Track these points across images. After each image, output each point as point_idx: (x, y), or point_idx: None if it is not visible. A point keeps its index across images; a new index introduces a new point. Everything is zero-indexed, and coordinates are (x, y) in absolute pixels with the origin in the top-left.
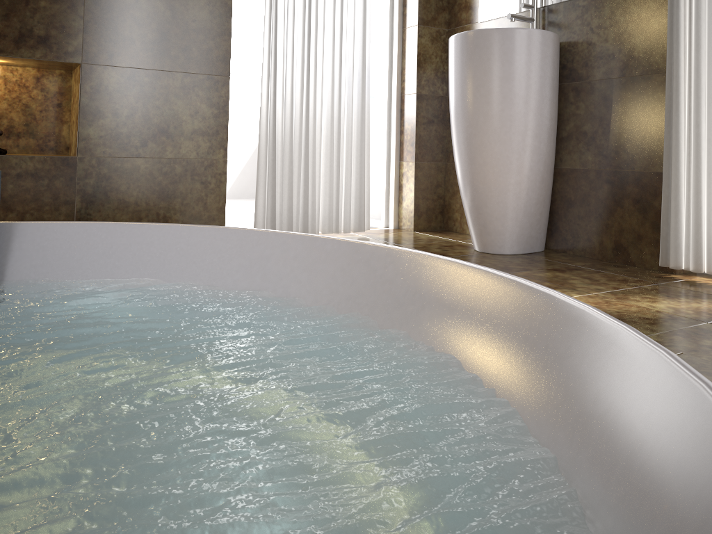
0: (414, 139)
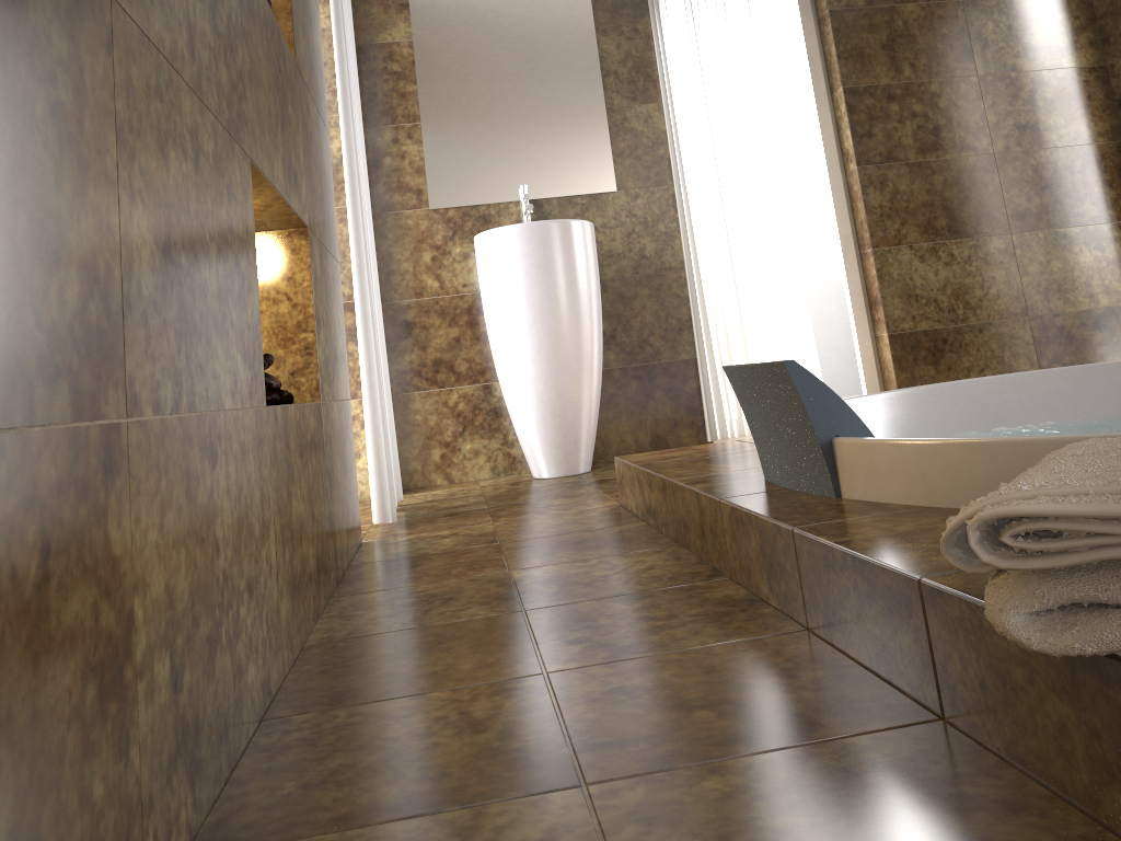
0: None
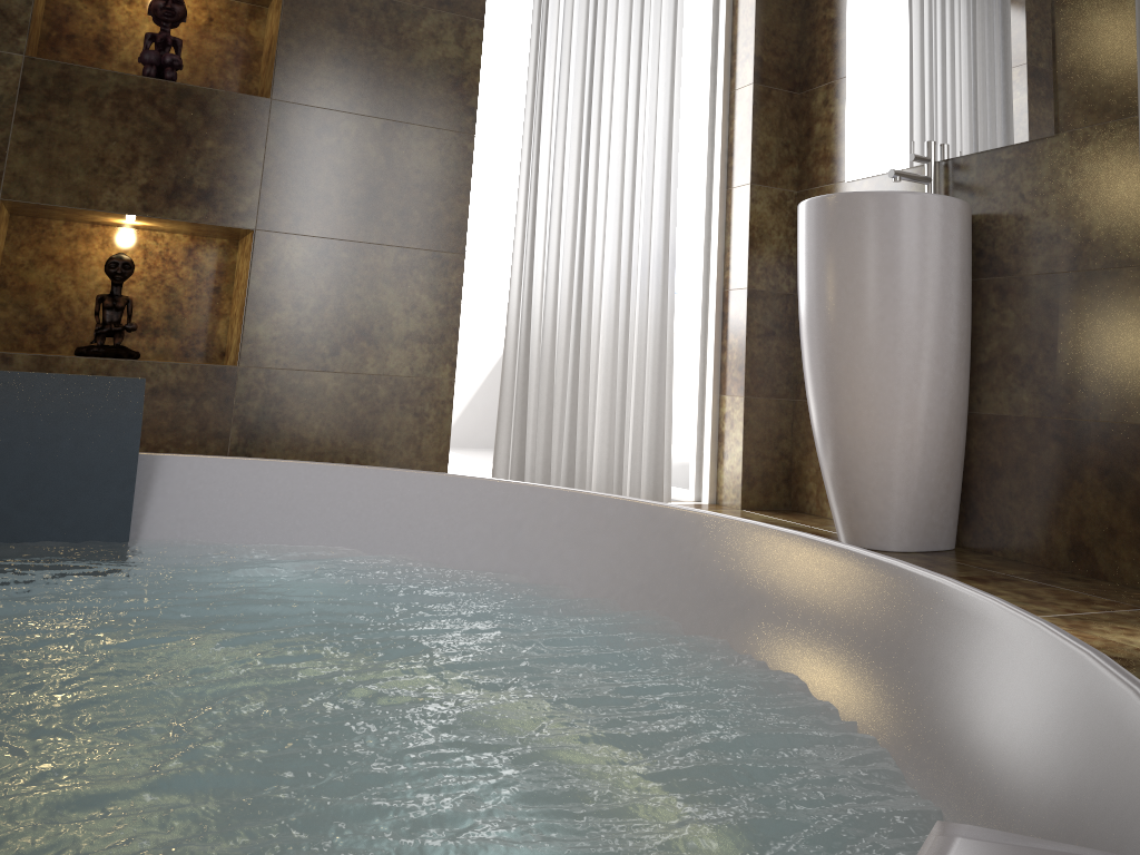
0: (744, 360)
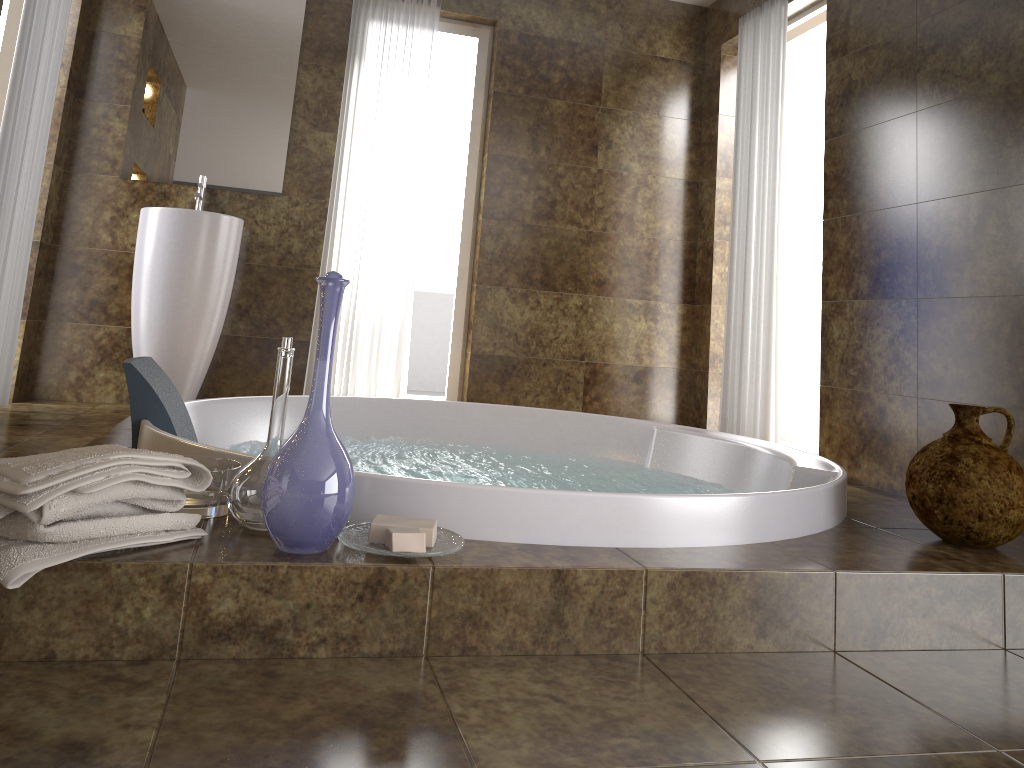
0: (30, 293)
